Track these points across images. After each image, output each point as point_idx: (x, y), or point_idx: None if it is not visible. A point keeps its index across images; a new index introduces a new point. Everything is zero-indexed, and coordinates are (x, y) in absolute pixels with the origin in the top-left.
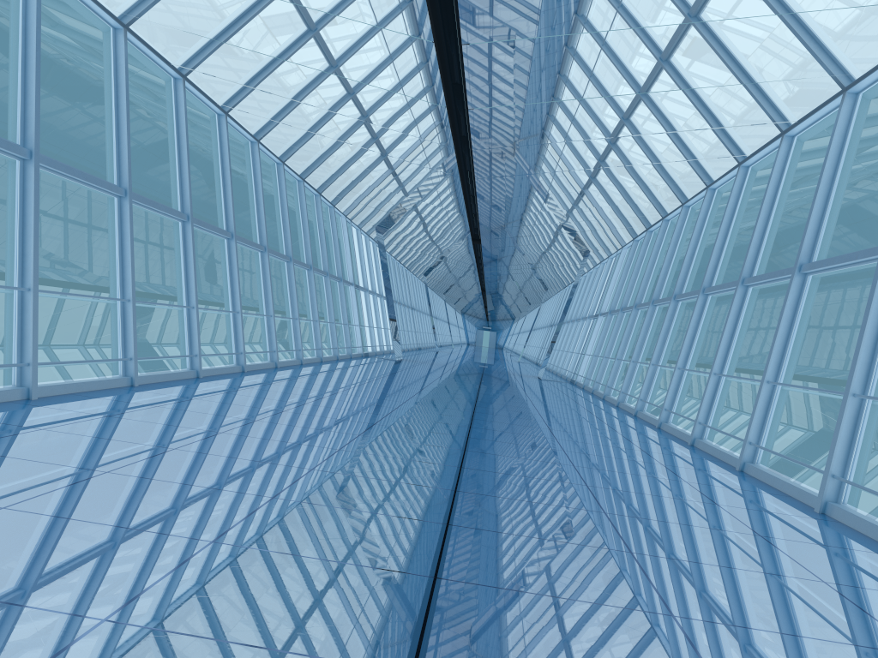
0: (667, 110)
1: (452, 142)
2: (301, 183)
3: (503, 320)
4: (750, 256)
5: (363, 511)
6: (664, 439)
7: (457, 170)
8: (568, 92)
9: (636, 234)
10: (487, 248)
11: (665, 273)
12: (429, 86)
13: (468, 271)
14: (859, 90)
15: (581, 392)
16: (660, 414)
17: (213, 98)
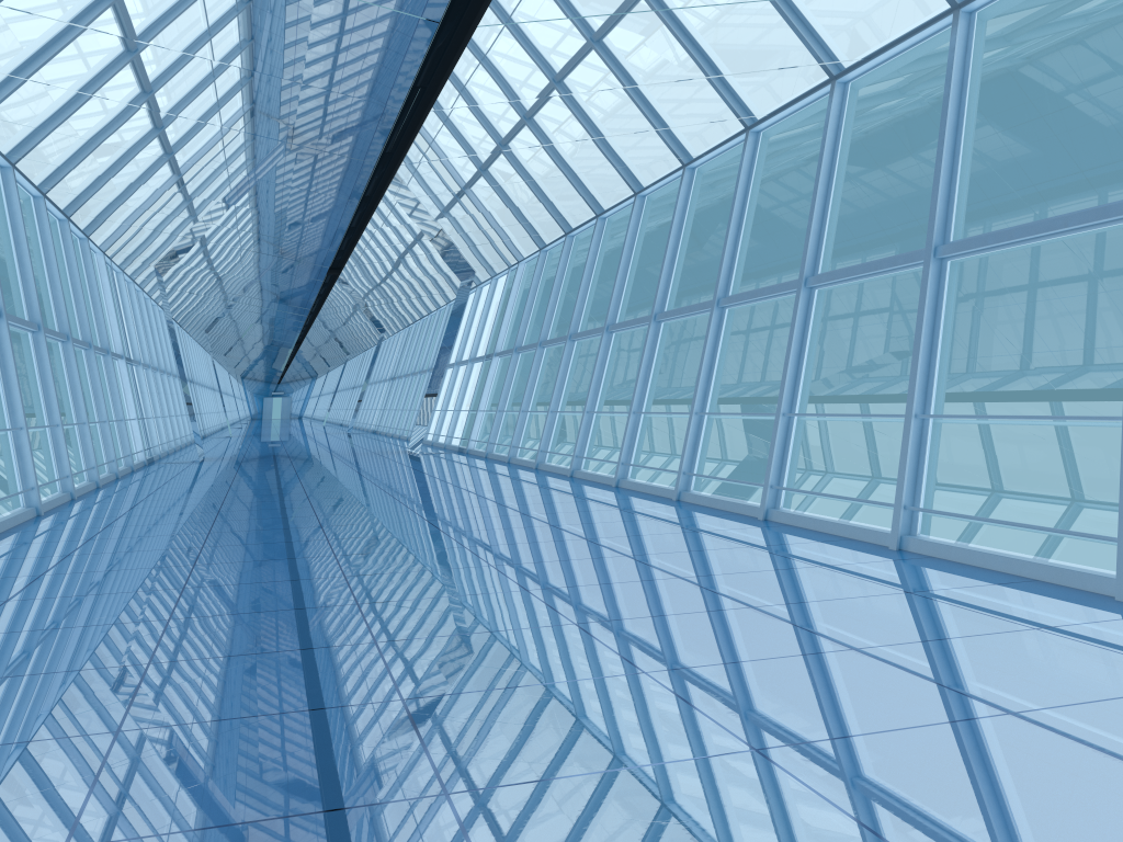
0: (742, 37)
1: (403, 97)
2: (40, 201)
3: (300, 379)
4: (811, 247)
5: None
6: (723, 519)
7: (379, 150)
8: None
9: (549, 242)
10: (345, 279)
11: (621, 288)
12: None
13: (291, 317)
14: (977, 7)
15: (497, 464)
16: (678, 480)
17: None
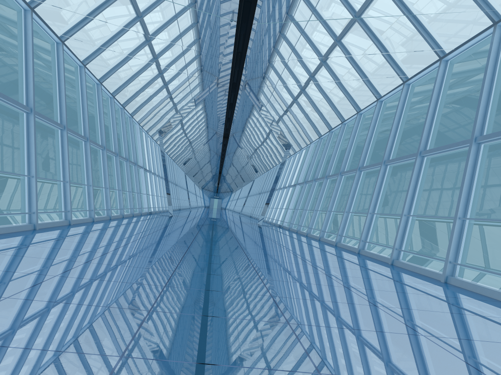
0: (382, 34)
1: (231, 56)
2: (112, 99)
3: (226, 192)
4: (424, 137)
5: (226, 366)
6: (371, 261)
7: (229, 80)
8: (326, 12)
9: (322, 134)
10: (231, 142)
11: (348, 155)
12: (228, 2)
13: (214, 160)
14: None
15: (291, 232)
16: (359, 244)
17: (54, 29)
